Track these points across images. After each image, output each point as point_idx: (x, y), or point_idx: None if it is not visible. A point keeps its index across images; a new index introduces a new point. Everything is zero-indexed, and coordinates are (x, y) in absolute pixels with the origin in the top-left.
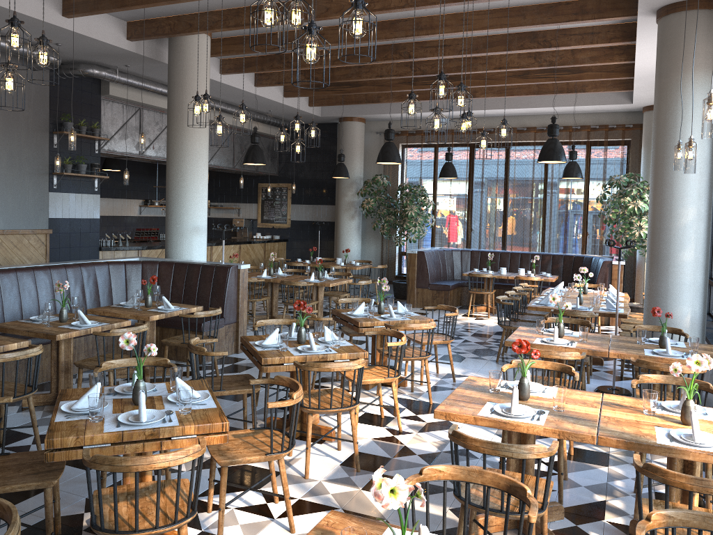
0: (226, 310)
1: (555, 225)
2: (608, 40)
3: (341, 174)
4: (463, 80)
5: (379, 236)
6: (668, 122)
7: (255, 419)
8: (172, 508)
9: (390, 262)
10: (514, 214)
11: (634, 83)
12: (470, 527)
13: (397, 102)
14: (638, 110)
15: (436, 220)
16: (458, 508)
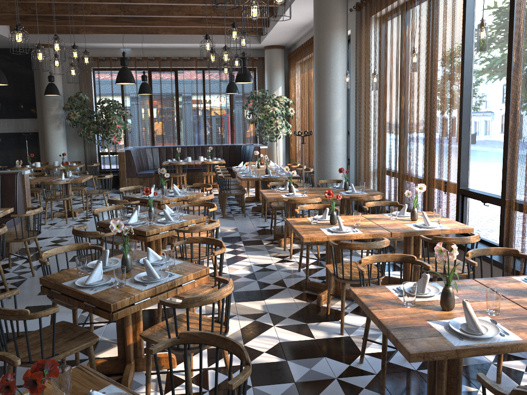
0: (19, 209)
1: (214, 125)
2: (269, 3)
3: (54, 92)
4: (155, 21)
5: (81, 141)
6: (326, 59)
7: None
8: (207, 327)
9: (93, 161)
10: (186, 119)
11: (271, 31)
12: (328, 299)
13: (94, 34)
14: (261, 48)
15: (128, 126)
16: (297, 296)
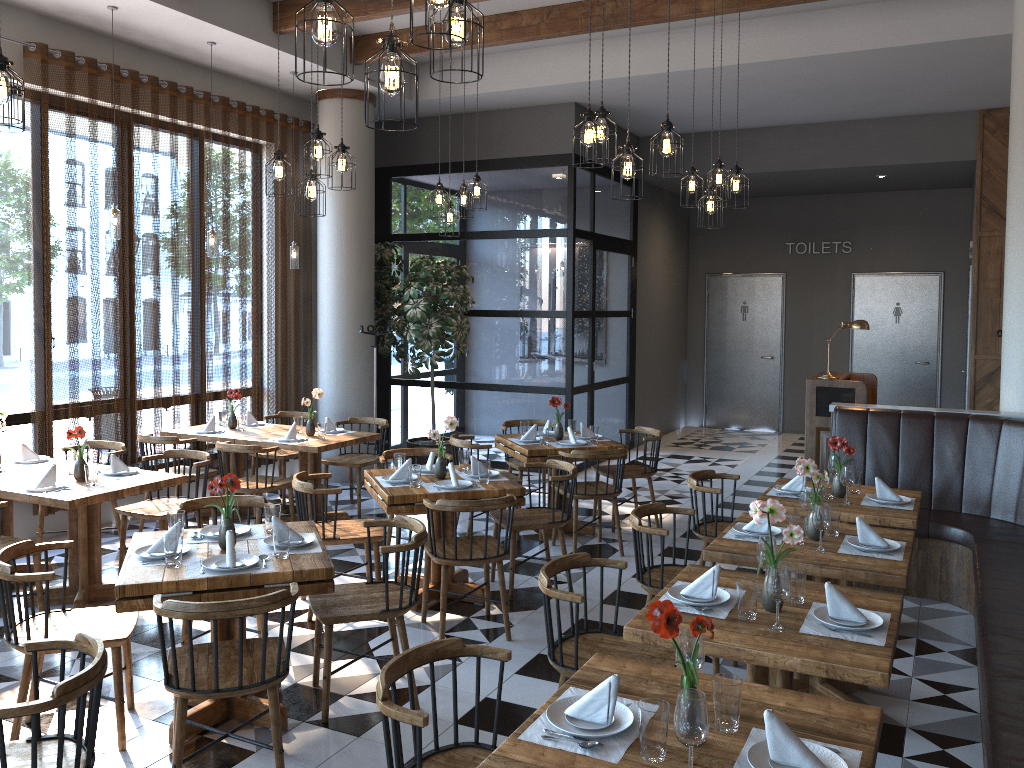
0: None
1: None
2: None
3: None
4: None
5: None
6: None
7: (335, 528)
8: None
9: None
10: None
11: None
12: None
13: None
14: None
15: None
16: None
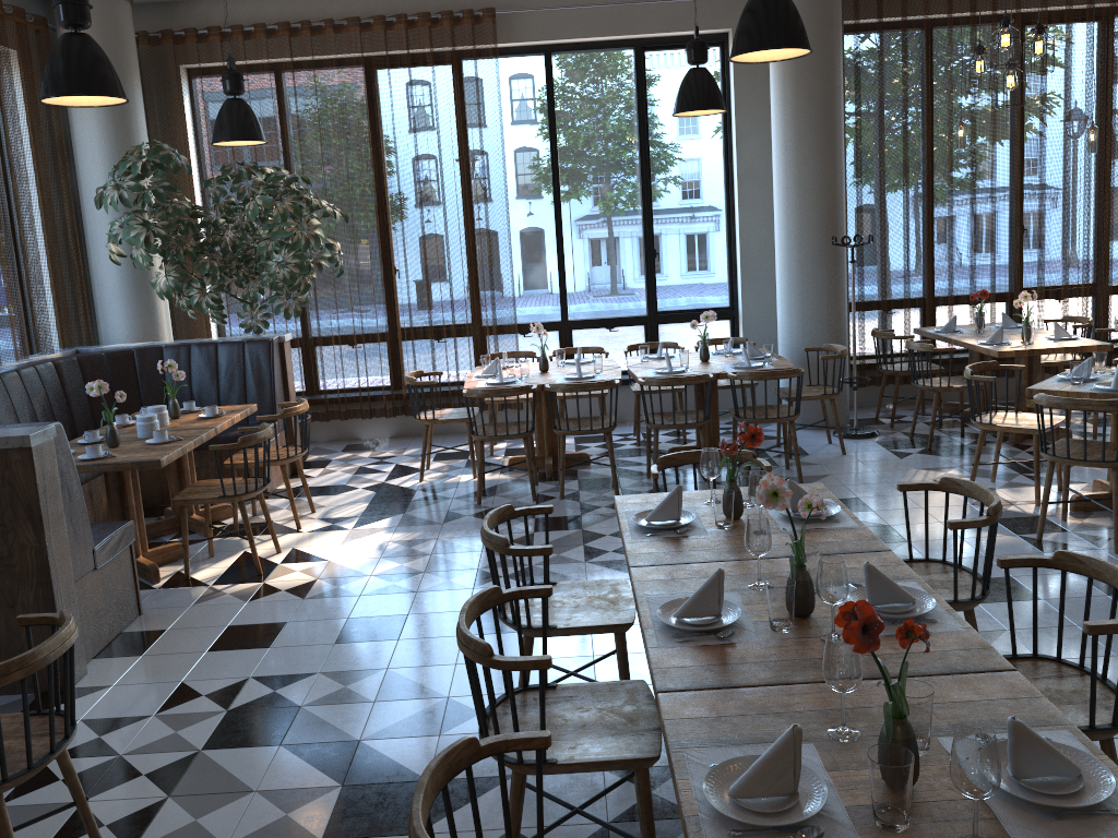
0: None
1: None
2: None
3: None
4: None
5: None
6: (841, 87)
7: None
8: None
9: None
10: None
11: None
12: None
13: None
14: None
15: None
16: None
